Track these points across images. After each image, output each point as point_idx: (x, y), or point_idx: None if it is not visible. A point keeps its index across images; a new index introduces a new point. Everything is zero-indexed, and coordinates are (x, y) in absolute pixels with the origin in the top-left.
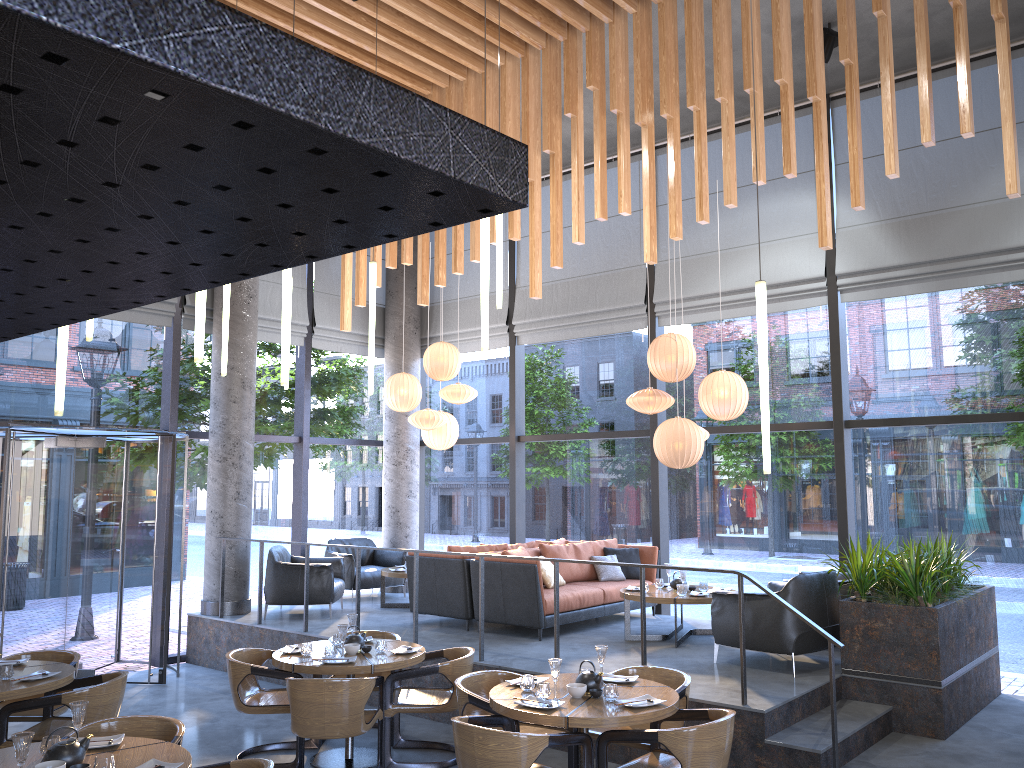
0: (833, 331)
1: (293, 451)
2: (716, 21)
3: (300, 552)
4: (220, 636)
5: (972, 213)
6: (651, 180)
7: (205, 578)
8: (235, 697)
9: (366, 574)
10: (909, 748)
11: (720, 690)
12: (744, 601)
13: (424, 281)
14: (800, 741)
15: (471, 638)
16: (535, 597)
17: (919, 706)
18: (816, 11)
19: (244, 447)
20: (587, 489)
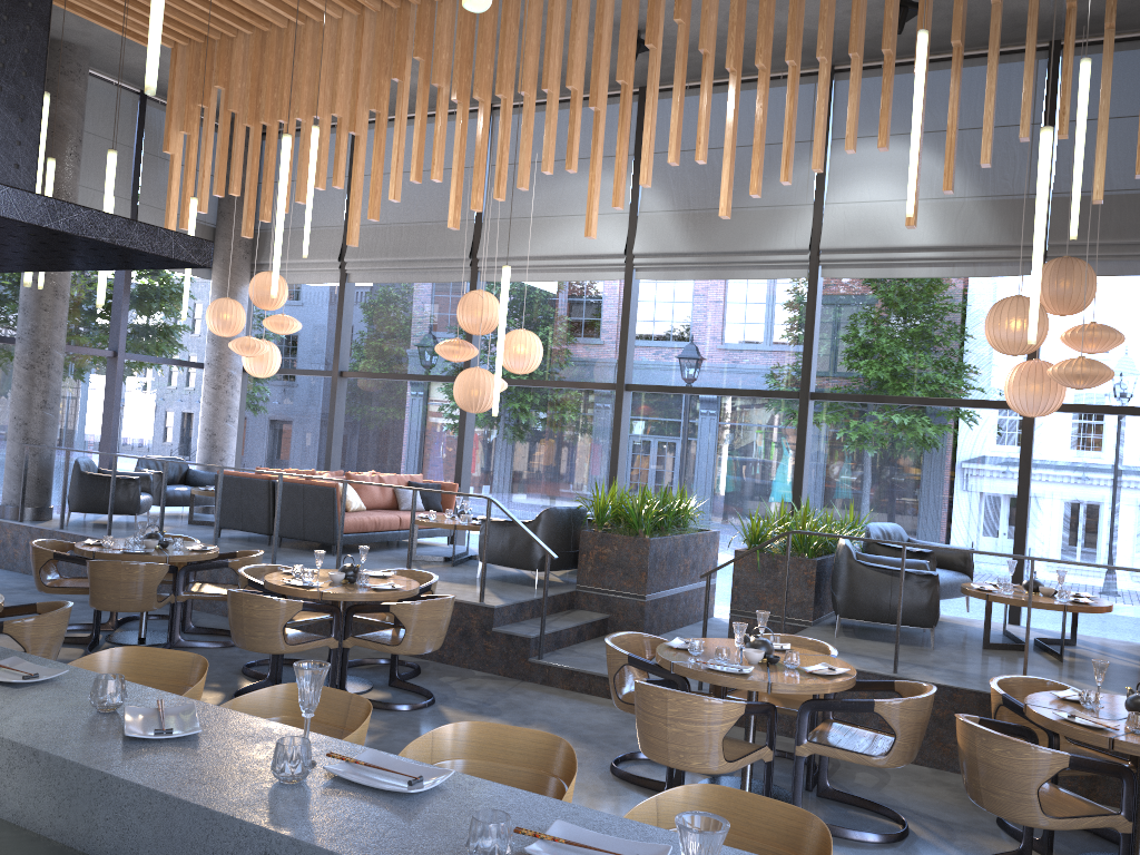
0: (626, 304)
1: (107, 365)
2: (527, 22)
3: (108, 467)
4: (19, 539)
5: (745, 216)
6: (461, 154)
7: (5, 483)
8: (37, 579)
9: (176, 492)
10: None
11: (469, 593)
12: (505, 527)
13: (250, 214)
14: (519, 630)
15: (270, 551)
16: (332, 517)
17: (628, 615)
18: (606, 32)
19: (54, 356)
20: (435, 435)
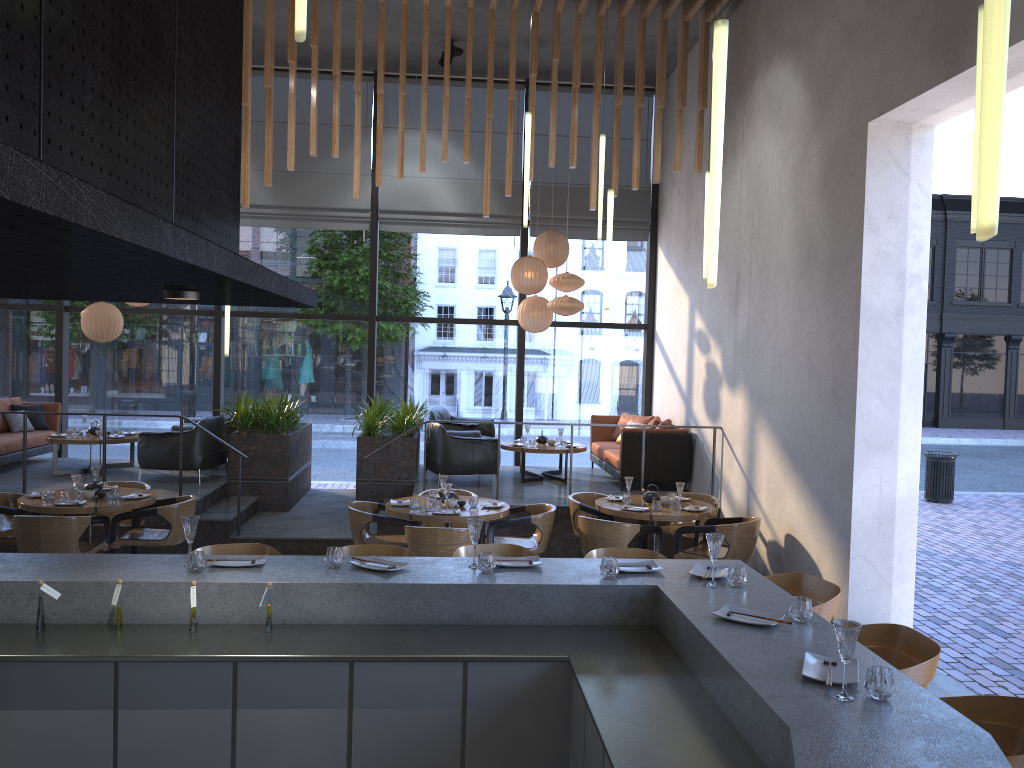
0: None
1: None
2: None
3: None
4: None
5: (318, 179)
6: None
7: None
8: None
9: None
10: (271, 517)
11: (158, 494)
12: (165, 438)
13: None
14: (216, 516)
15: None
16: None
17: (275, 494)
18: (250, 43)
19: None
20: None
